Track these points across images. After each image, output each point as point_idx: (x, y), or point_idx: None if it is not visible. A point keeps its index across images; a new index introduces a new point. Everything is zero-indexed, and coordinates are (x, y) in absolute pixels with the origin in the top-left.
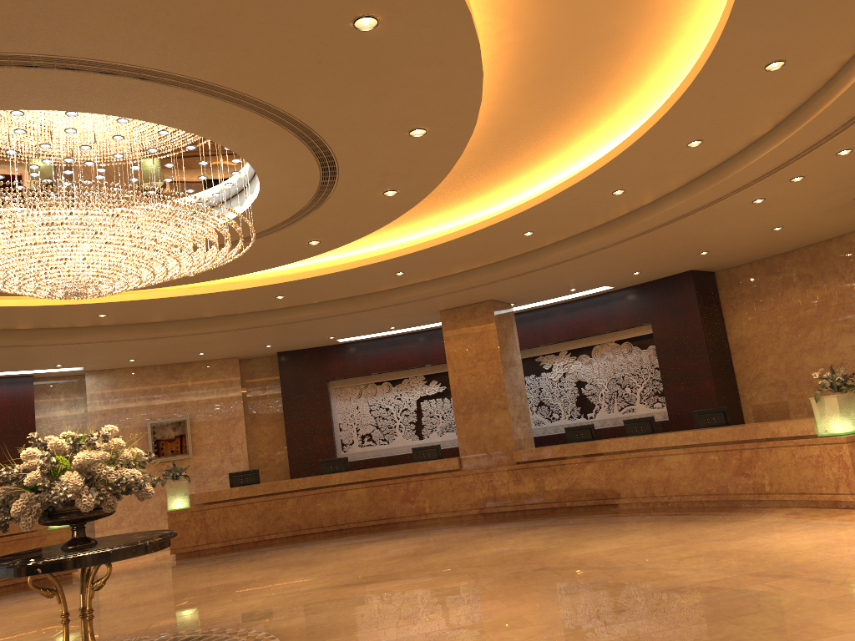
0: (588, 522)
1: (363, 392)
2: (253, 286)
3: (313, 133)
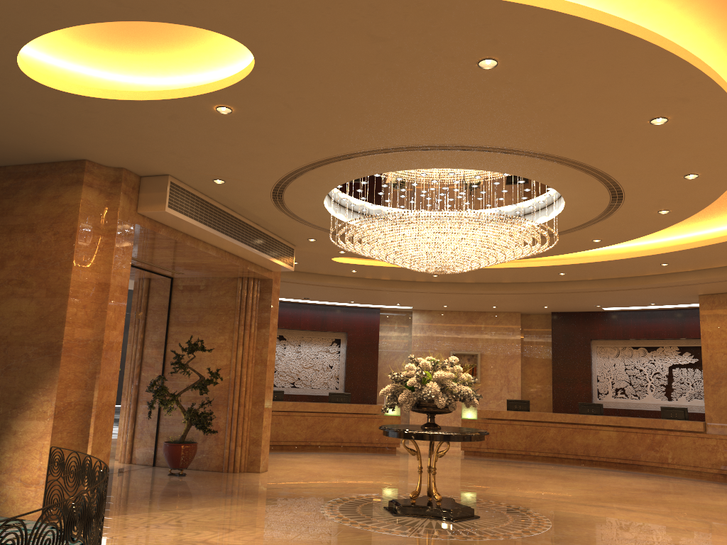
0: None
1: (620, 353)
2: (543, 265)
3: (609, 177)
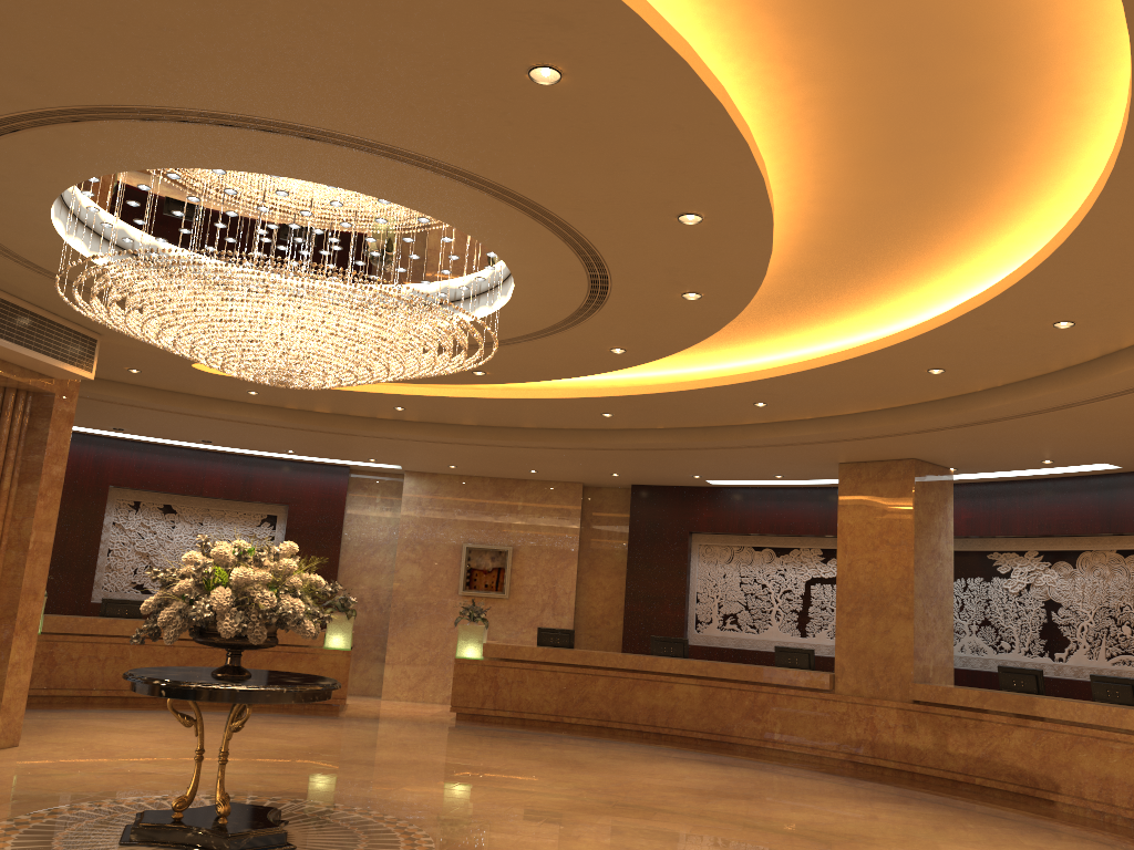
0: (987, 815)
1: (735, 557)
2: (566, 397)
3: (547, 212)
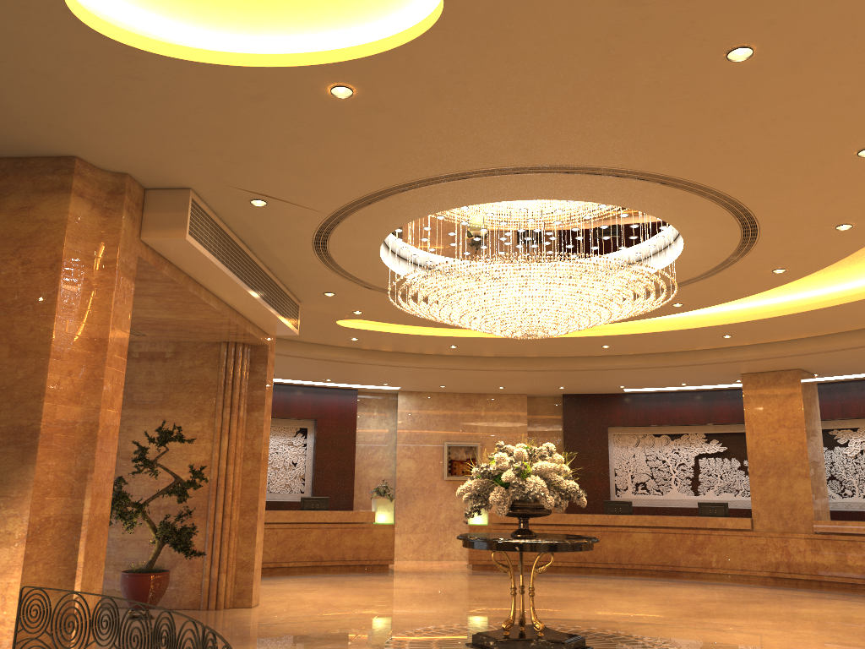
0: None
1: (640, 442)
2: (591, 335)
3: (754, 224)
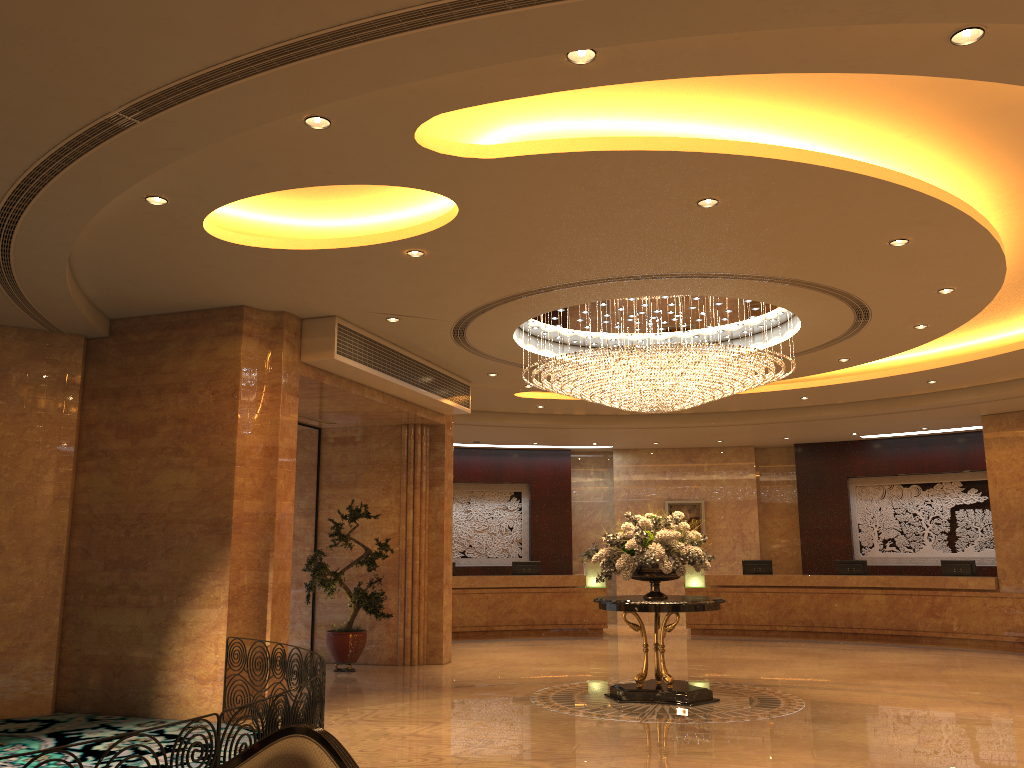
0: None
1: (887, 493)
2: (780, 389)
3: (851, 296)
